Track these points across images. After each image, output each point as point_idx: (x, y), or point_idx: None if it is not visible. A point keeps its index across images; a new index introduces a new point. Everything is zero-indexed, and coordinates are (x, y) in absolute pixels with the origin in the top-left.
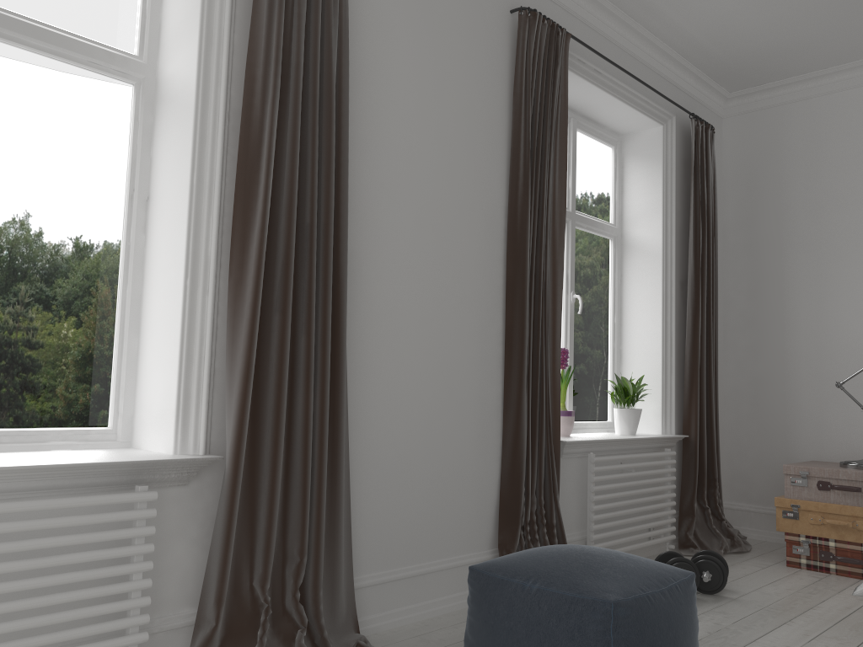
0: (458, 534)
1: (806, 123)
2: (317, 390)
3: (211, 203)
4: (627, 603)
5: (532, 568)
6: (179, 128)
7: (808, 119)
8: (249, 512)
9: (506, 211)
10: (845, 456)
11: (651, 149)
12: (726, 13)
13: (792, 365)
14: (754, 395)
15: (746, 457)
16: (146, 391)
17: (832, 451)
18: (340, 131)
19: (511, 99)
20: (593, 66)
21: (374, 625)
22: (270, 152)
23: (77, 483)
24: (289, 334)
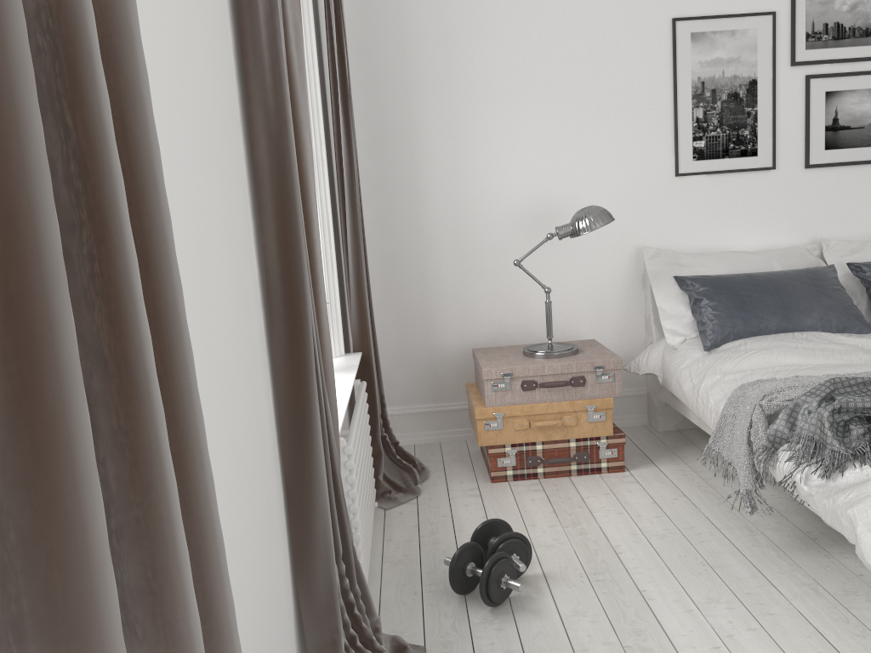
0: None
1: None
2: None
3: None
4: None
5: None
6: None
7: None
8: None
9: (230, 8)
10: (491, 334)
11: None
12: None
13: (429, 237)
14: (387, 278)
15: (383, 353)
16: None
17: (477, 331)
18: None
19: None
20: None
21: None
22: None
23: None
24: None
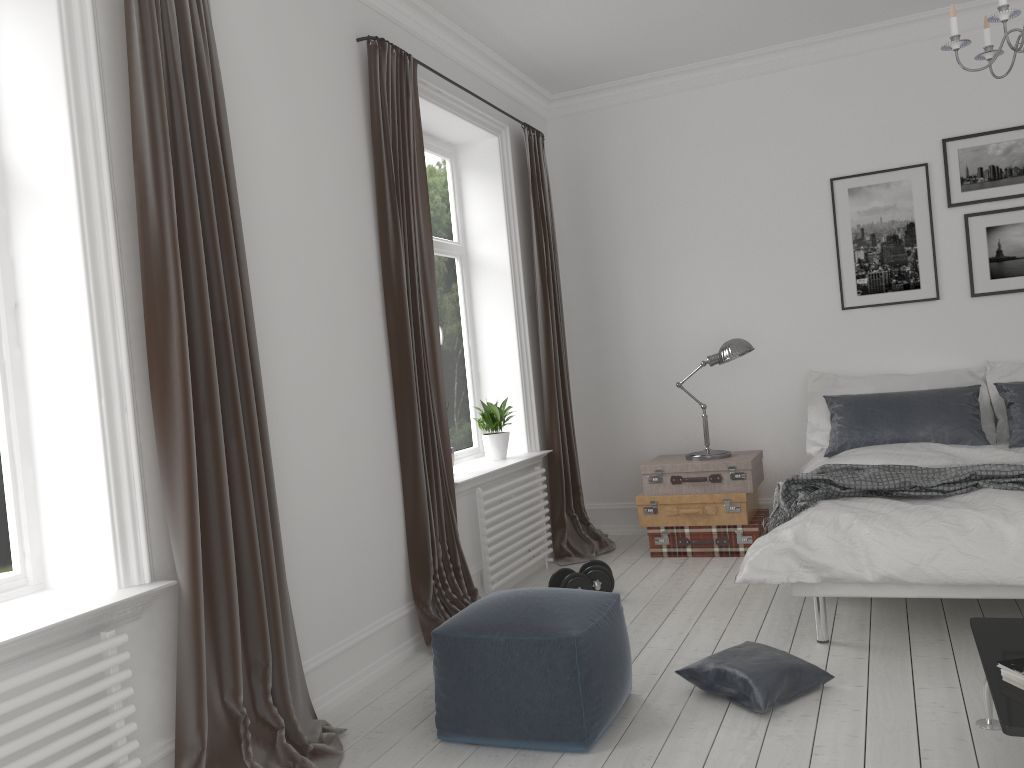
0: (377, 598)
1: (626, 128)
2: (254, 492)
3: (114, 312)
4: (585, 635)
5: (494, 621)
6: (57, 227)
7: (628, 124)
8: (209, 630)
9: (379, 259)
10: (685, 446)
11: (488, 162)
12: (556, 29)
13: (633, 366)
14: (602, 398)
15: (599, 458)
16: (58, 525)
17: (674, 442)
18: (232, 211)
19: (368, 137)
20: (435, 86)
21: (321, 707)
22: (177, 251)
23: (43, 645)
24: (223, 441)
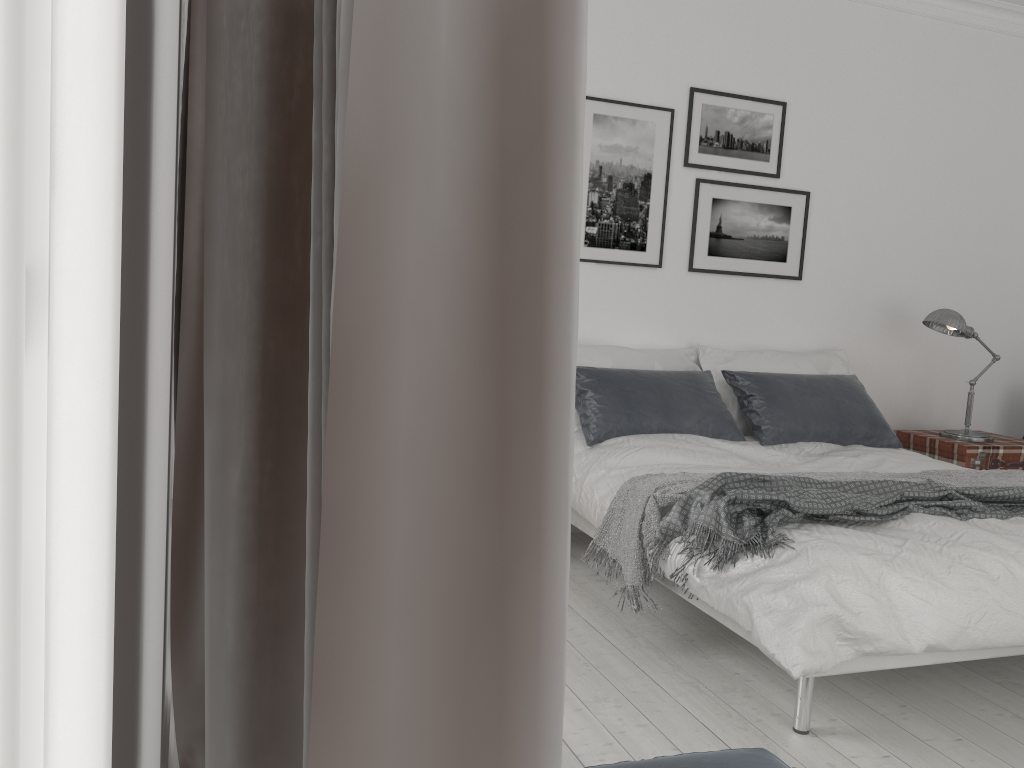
0: None
1: None
2: None
3: None
4: None
5: None
6: None
7: None
8: None
9: None
10: None
11: None
12: None
13: None
14: None
15: None
16: None
17: None
18: None
19: None
20: None
21: None
22: None
23: None
24: None
